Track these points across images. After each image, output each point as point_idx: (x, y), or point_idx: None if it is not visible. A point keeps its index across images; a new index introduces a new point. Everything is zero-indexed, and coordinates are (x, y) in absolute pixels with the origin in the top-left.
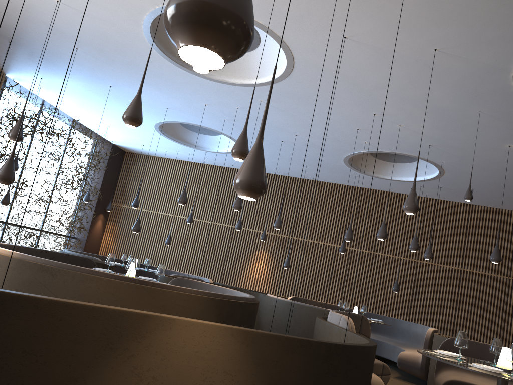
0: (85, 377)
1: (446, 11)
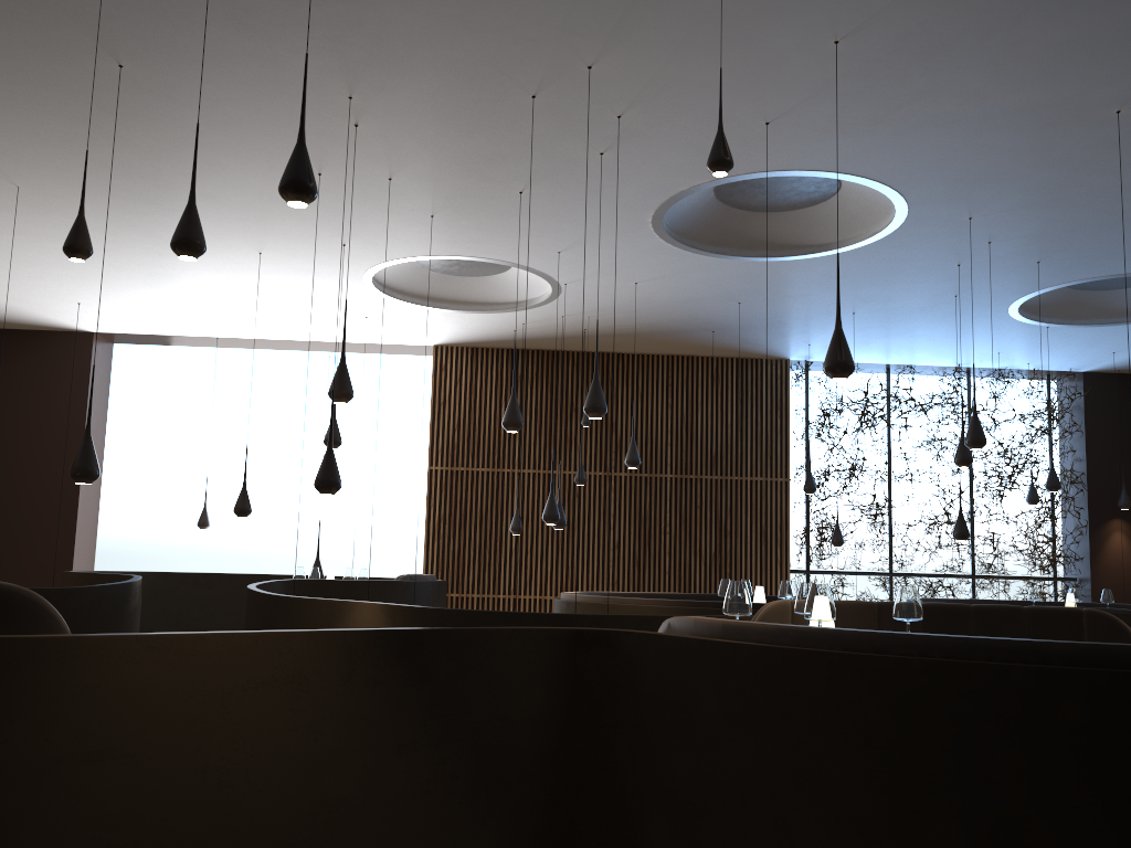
0: None
1: (712, 35)
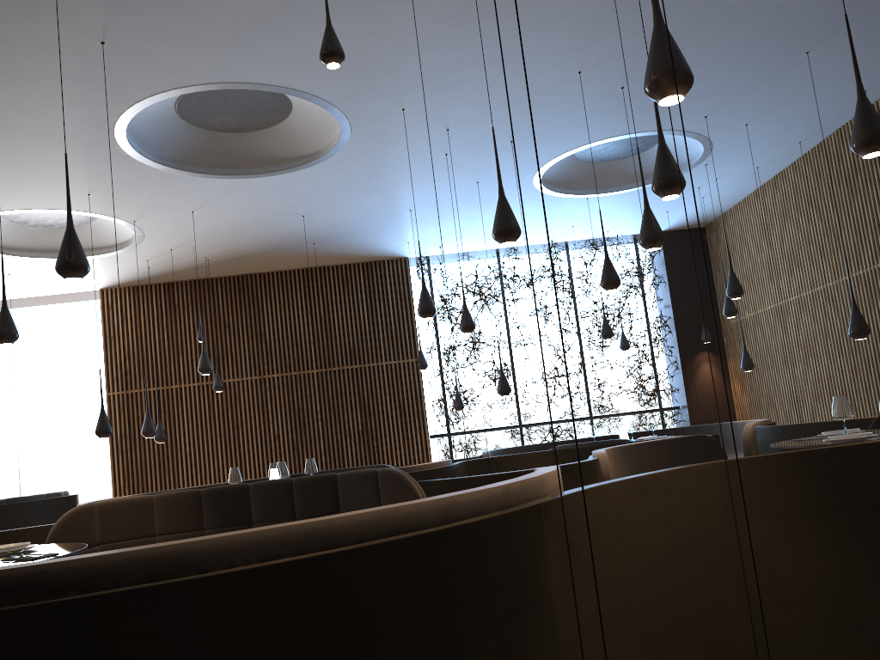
0: None
1: None
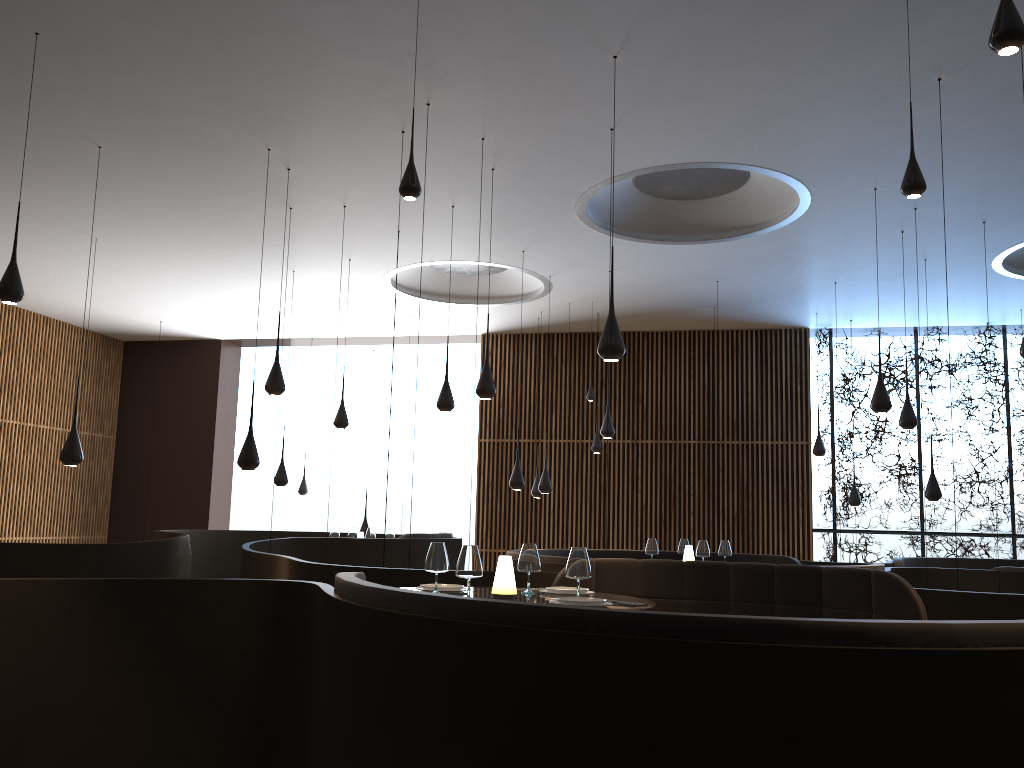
0: None
1: (505, 66)
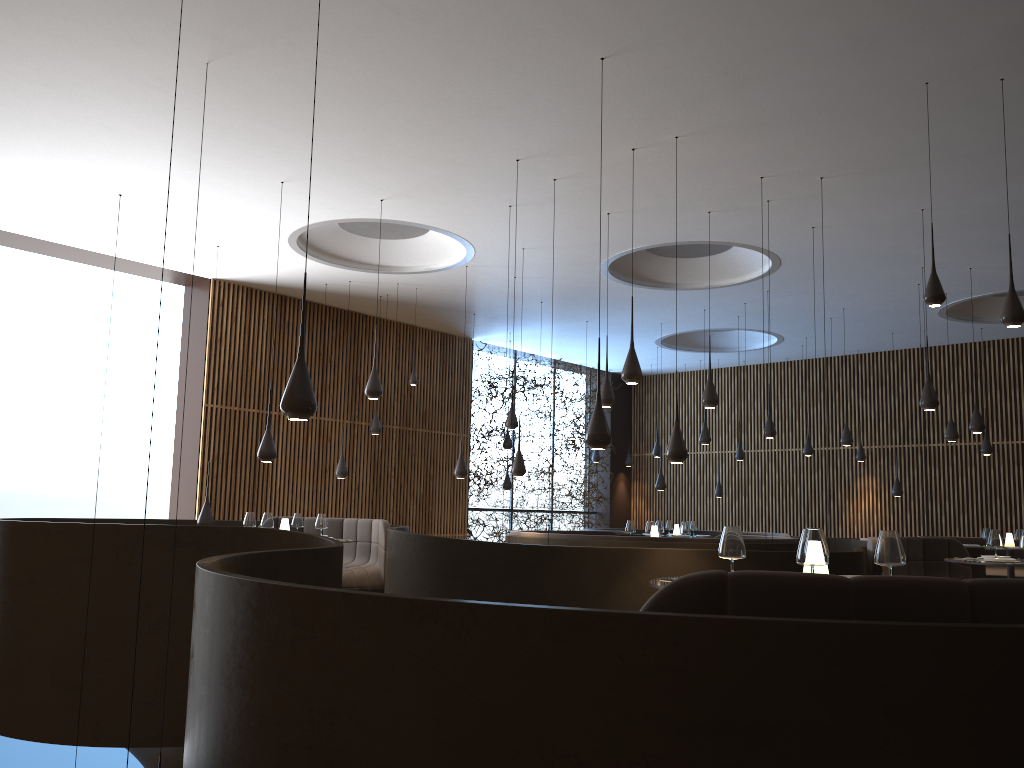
0: (608, 590)
1: (896, 188)
